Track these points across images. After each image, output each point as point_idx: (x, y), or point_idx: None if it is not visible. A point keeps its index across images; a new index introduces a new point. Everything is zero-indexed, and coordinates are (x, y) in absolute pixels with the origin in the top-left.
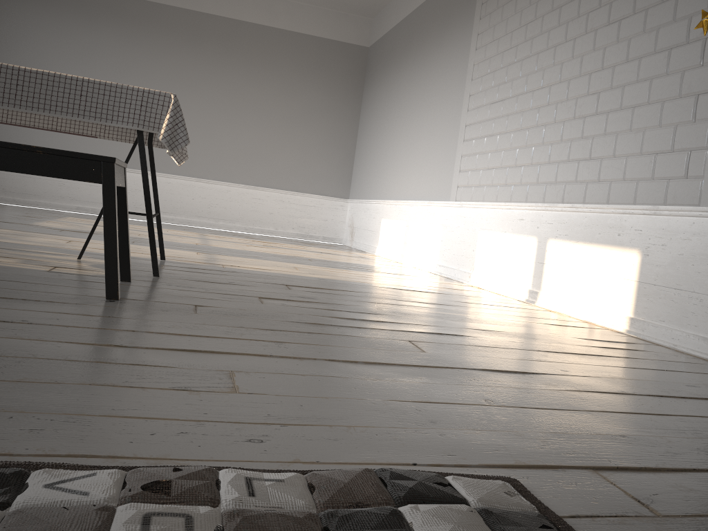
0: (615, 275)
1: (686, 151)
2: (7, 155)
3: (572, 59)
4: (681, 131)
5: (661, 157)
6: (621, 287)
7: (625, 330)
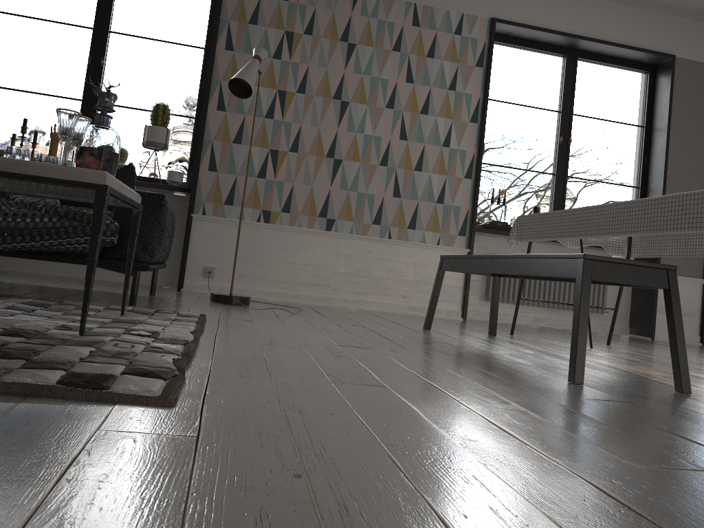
0: None
1: None
2: (540, 263)
3: None
4: None
5: None
6: None
7: None
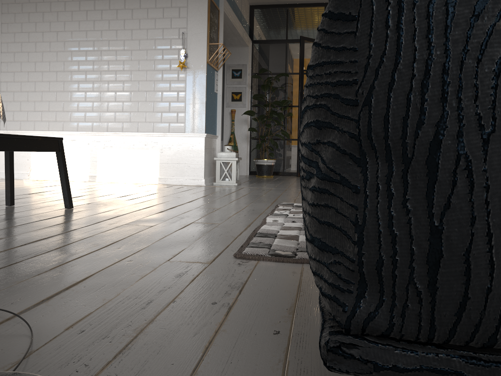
0: (146, 162)
1: (176, 112)
2: (30, 142)
3: (101, 61)
4: (173, 104)
5: (164, 114)
6: (150, 166)
7: (157, 183)
